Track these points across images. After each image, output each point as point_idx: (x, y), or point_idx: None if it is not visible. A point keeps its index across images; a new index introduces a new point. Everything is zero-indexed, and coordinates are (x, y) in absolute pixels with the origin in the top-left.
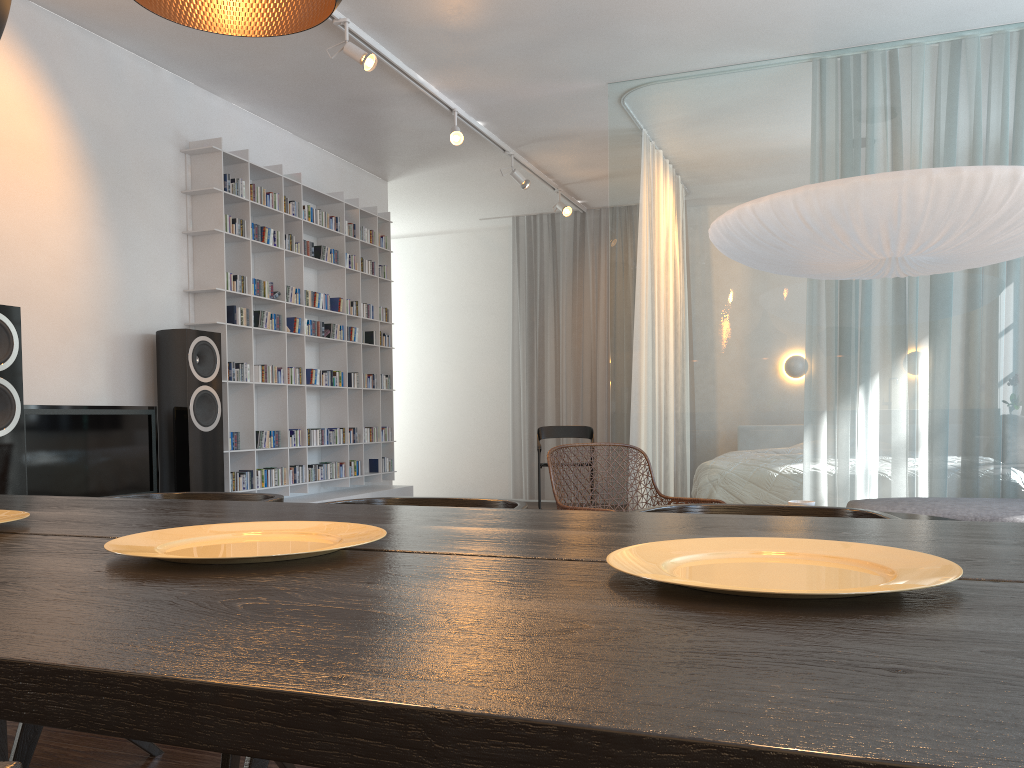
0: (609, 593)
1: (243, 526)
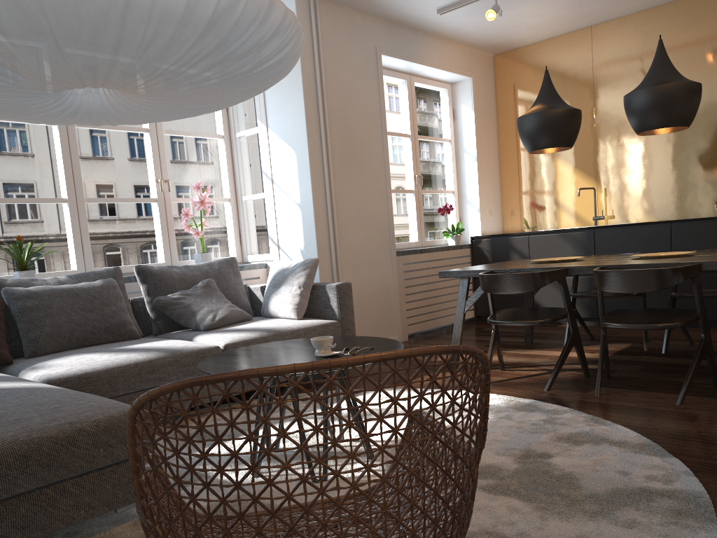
0: (586, 258)
1: (674, 255)
